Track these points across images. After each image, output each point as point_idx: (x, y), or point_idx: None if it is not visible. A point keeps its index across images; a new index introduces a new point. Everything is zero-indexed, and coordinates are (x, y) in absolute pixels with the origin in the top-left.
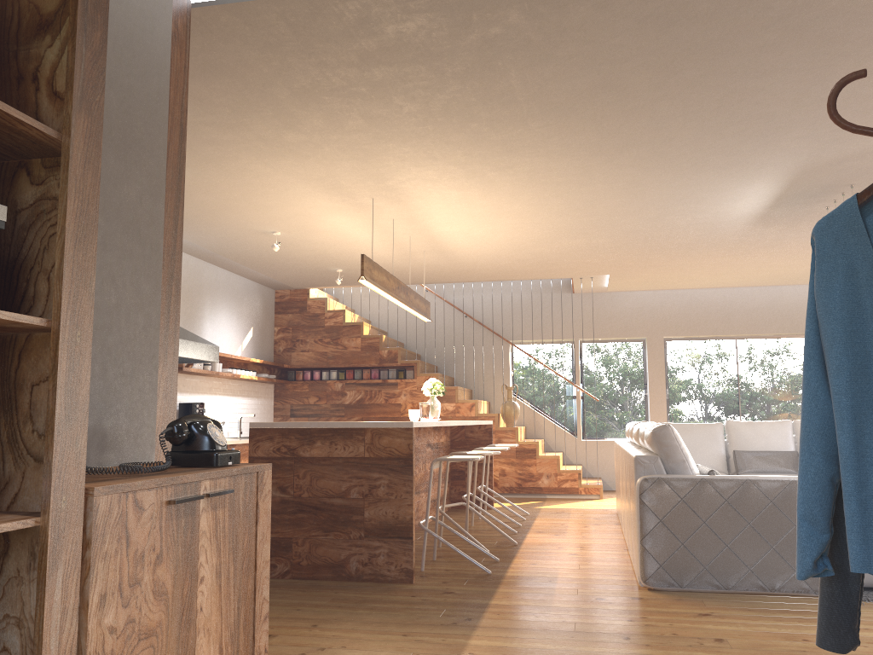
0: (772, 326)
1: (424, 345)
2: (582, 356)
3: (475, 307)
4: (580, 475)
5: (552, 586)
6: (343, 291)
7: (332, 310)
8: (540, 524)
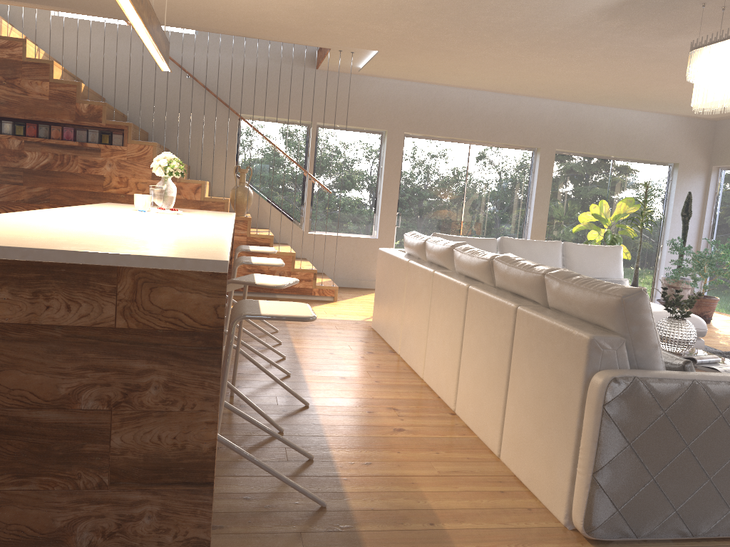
0: (506, 136)
1: (132, 105)
2: (317, 143)
3: (200, 67)
4: (315, 275)
5: (448, 544)
6: (23, 12)
7: (7, 37)
8: (304, 351)
